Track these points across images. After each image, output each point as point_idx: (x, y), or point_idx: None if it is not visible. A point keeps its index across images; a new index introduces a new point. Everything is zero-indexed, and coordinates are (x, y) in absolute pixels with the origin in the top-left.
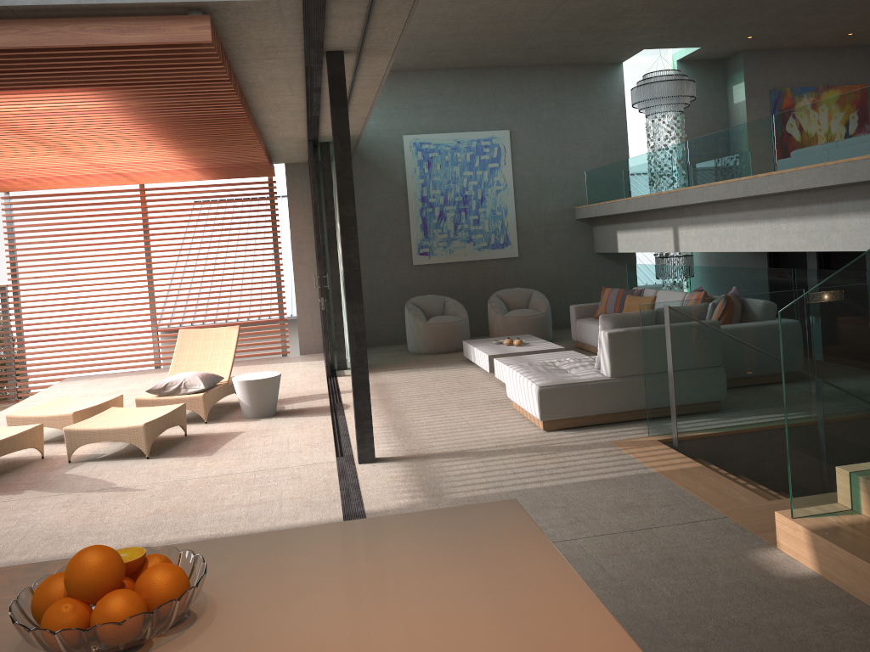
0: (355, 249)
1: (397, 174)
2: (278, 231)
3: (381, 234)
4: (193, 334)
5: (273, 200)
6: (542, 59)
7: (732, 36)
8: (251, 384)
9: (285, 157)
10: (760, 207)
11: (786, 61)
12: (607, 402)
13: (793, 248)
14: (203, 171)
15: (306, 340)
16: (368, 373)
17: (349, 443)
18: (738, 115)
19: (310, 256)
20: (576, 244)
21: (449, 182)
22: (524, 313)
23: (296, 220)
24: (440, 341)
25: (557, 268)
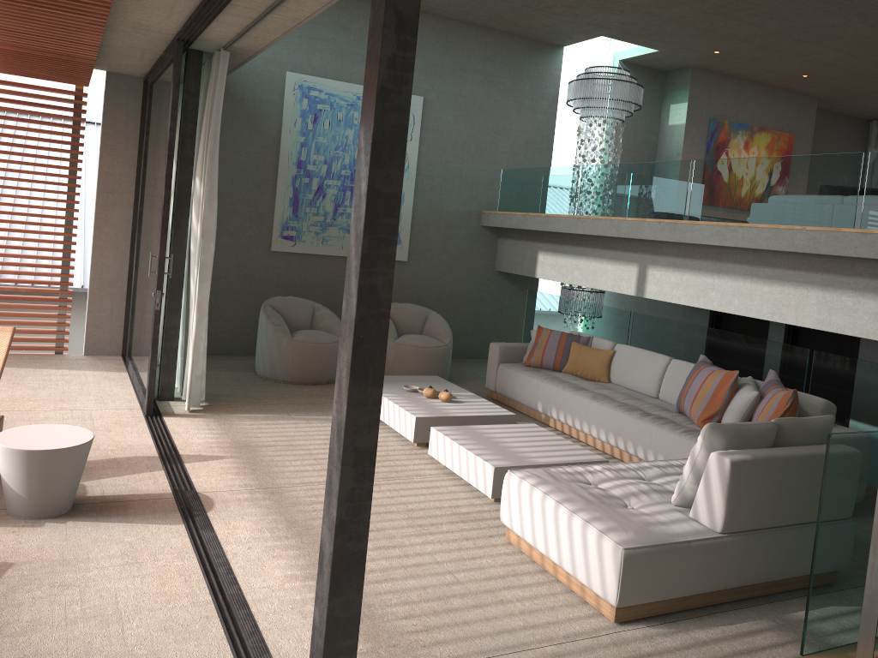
0: (387, 267)
1: (269, 122)
2: (79, 169)
3: (233, 201)
4: None
5: (79, 122)
6: (482, 17)
7: (703, 45)
8: (35, 457)
9: (114, 61)
10: (809, 268)
11: (729, 90)
12: (712, 576)
13: (860, 332)
14: None
15: (97, 335)
16: (367, 536)
17: (260, 637)
18: (672, 138)
19: (124, 215)
20: (476, 256)
21: (337, 147)
22: (424, 342)
23: (110, 158)
24: (309, 368)
25: (450, 283)
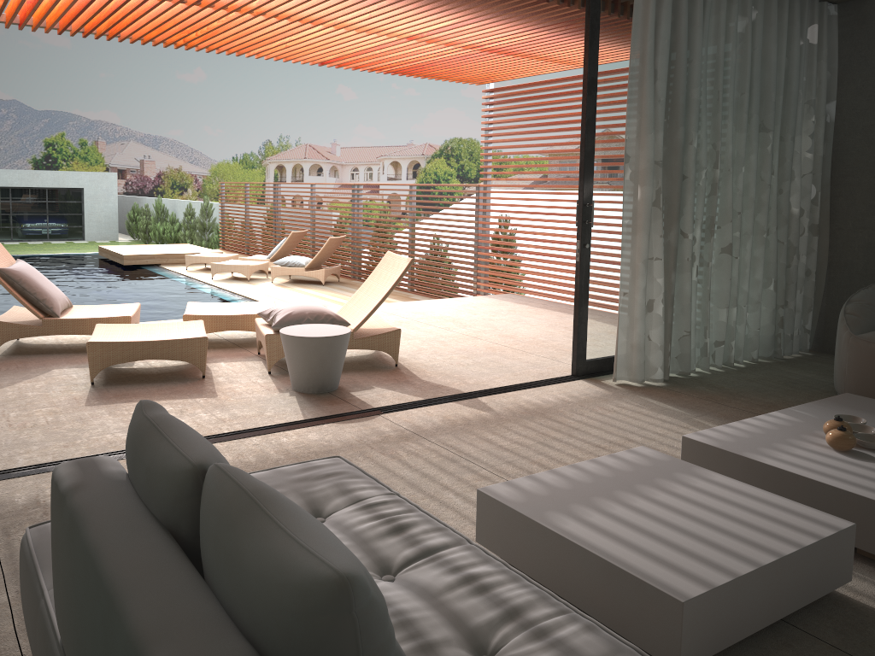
0: None
1: None
2: None
3: None
4: (389, 259)
5: None
6: None
7: None
8: (281, 338)
9: None
10: None
11: None
12: None
13: None
14: (576, 41)
15: None
16: None
17: None
18: None
19: None
20: None
21: None
22: None
23: None
24: (870, 382)
25: None
